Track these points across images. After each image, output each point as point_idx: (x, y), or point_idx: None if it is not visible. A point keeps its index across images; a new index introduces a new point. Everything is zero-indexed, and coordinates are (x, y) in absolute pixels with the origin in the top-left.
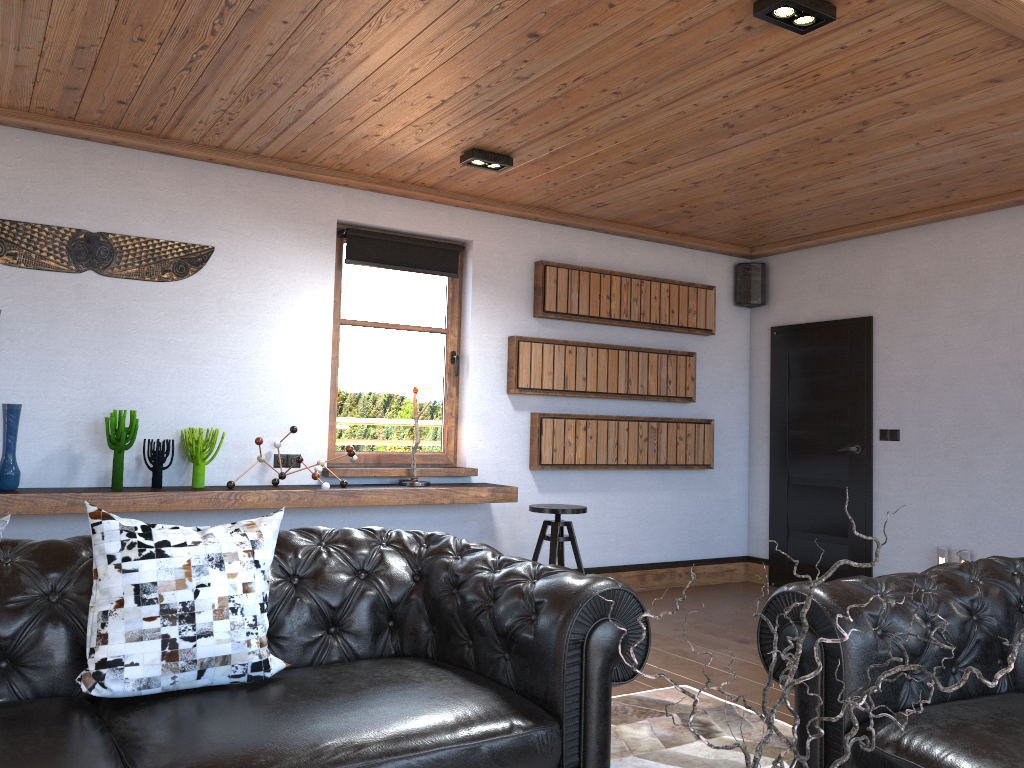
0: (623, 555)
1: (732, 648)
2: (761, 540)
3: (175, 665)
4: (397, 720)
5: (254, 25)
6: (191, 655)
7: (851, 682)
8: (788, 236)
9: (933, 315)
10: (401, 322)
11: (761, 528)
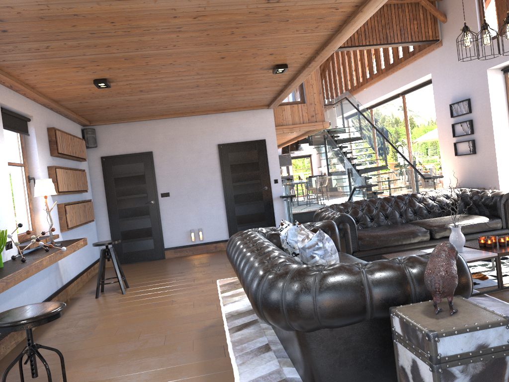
0: (82, 266)
1: (186, 274)
2: None
3: None
4: (346, 256)
5: (166, 33)
6: None
7: (356, 230)
8: (115, 118)
9: (178, 150)
10: (10, 161)
11: None
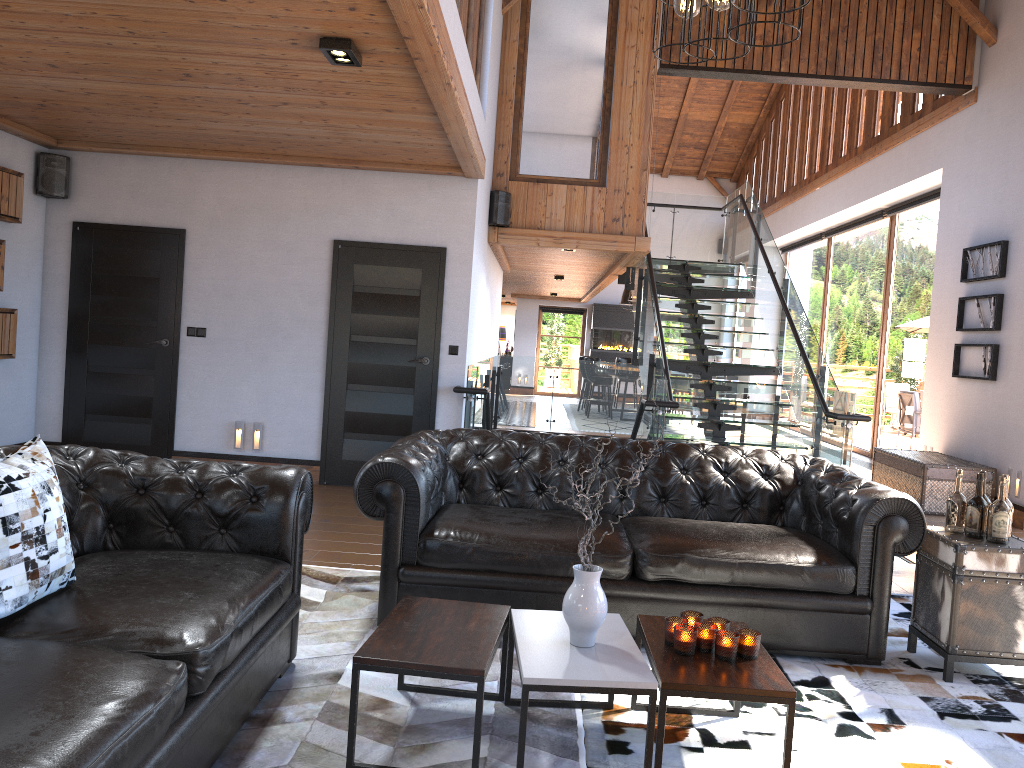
0: None
1: None
2: (52, 425)
3: (37, 582)
4: (232, 580)
5: None
6: (47, 571)
7: (423, 508)
8: (109, 141)
9: (242, 238)
10: None
11: (53, 413)
